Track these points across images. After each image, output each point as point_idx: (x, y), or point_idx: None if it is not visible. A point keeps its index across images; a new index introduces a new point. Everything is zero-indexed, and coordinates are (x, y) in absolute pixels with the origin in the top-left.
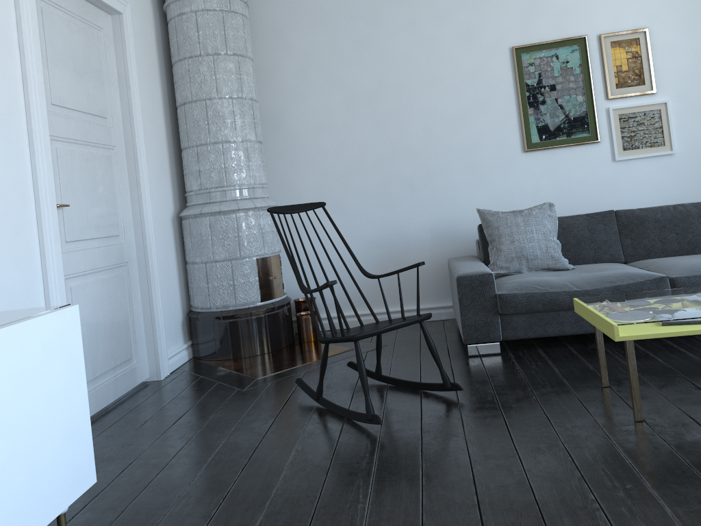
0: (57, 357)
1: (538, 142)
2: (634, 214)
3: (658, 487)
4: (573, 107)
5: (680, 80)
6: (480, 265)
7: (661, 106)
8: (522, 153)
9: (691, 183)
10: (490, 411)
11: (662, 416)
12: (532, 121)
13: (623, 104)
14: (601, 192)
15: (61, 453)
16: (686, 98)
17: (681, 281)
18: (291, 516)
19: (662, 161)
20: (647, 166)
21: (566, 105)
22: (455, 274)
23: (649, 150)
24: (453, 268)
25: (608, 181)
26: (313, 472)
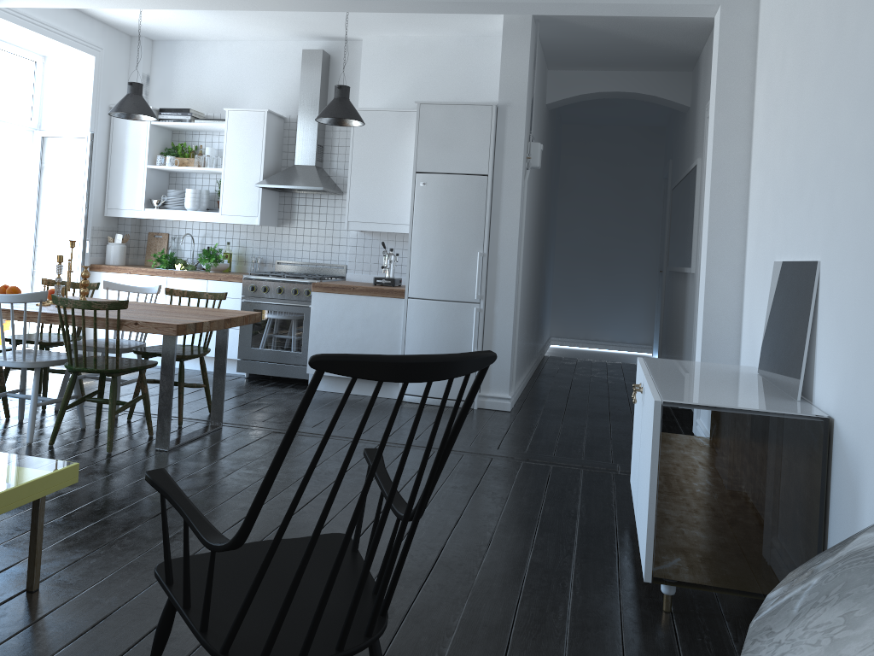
0: (649, 433)
1: None
2: None
3: (160, 537)
4: None
5: None
6: None
7: None
8: None
9: None
10: (142, 653)
11: (5, 586)
12: None
13: None
14: None
15: (644, 514)
16: None
17: None
18: (446, 578)
19: None
20: None
21: None
22: None
23: None
24: None
25: None
26: (423, 616)
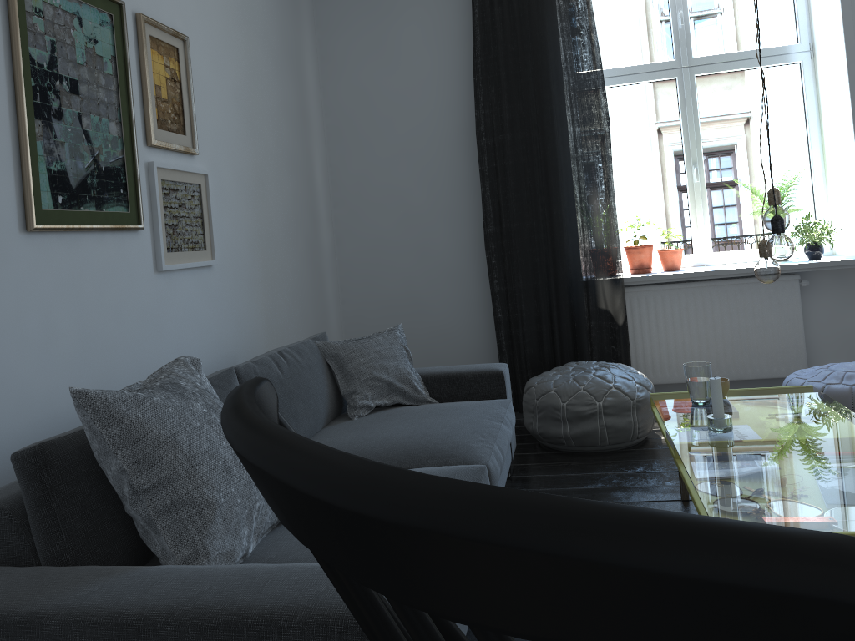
0: None
1: (54, 211)
2: (258, 371)
3: None
4: (105, 145)
5: (214, 143)
6: (238, 567)
7: (202, 179)
8: (22, 234)
9: (228, 318)
10: None
11: None
12: (41, 155)
13: (164, 161)
14: (143, 335)
15: None
16: (220, 174)
17: (493, 469)
18: None
19: (203, 278)
20: (191, 285)
21: (95, 135)
22: (302, 622)
23: (193, 255)
24: (169, 618)
25: (151, 312)
26: None
